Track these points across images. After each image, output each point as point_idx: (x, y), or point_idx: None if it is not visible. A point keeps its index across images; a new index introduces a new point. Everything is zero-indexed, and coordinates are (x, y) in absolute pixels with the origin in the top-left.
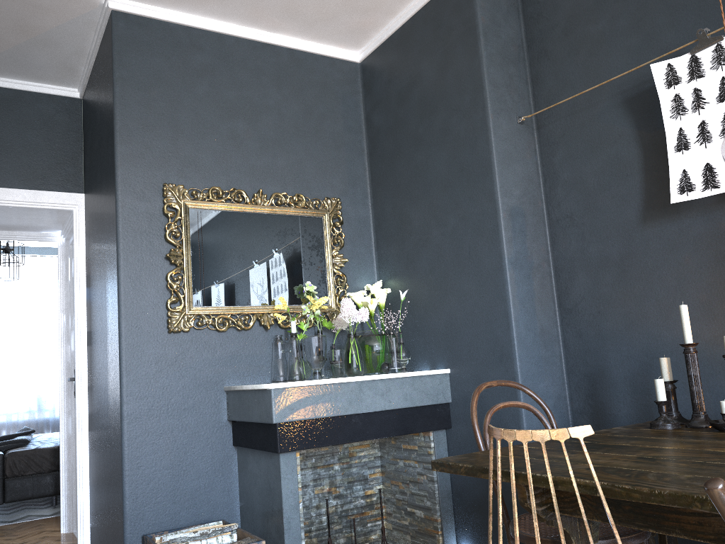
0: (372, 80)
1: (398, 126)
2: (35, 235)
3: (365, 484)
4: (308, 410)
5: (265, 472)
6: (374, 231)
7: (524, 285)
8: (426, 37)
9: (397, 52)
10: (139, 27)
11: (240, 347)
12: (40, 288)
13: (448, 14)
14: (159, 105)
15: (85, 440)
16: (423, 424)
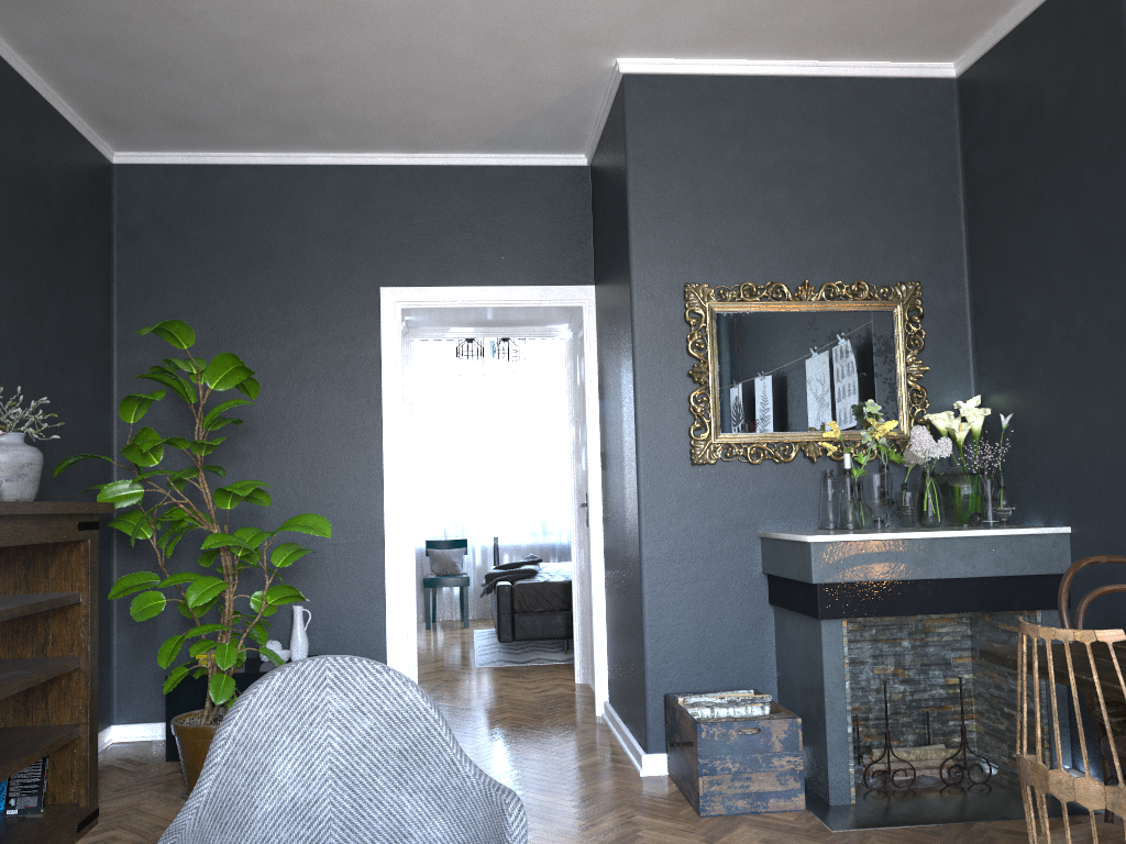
0: (974, 104)
1: (1009, 175)
2: (540, 330)
3: (947, 669)
4: (857, 570)
5: (804, 640)
6: (971, 324)
7: None
8: (1051, 46)
9: (1009, 64)
10: (654, 89)
11: (778, 484)
12: (540, 380)
13: (1083, 12)
14: (679, 184)
15: (600, 580)
16: (1024, 600)
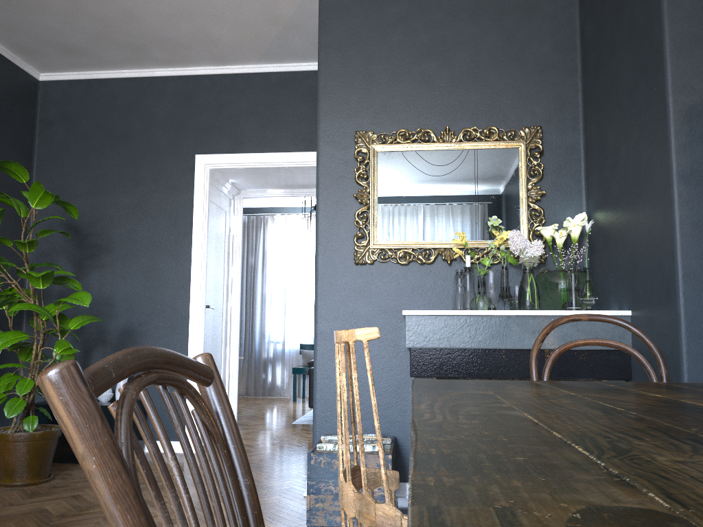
0: None
1: (600, 33)
2: None
3: None
4: (442, 339)
5: None
6: (584, 158)
7: (702, 205)
8: None
9: None
10: None
11: (422, 280)
12: None
13: None
14: (356, 61)
15: None
16: (588, 370)
